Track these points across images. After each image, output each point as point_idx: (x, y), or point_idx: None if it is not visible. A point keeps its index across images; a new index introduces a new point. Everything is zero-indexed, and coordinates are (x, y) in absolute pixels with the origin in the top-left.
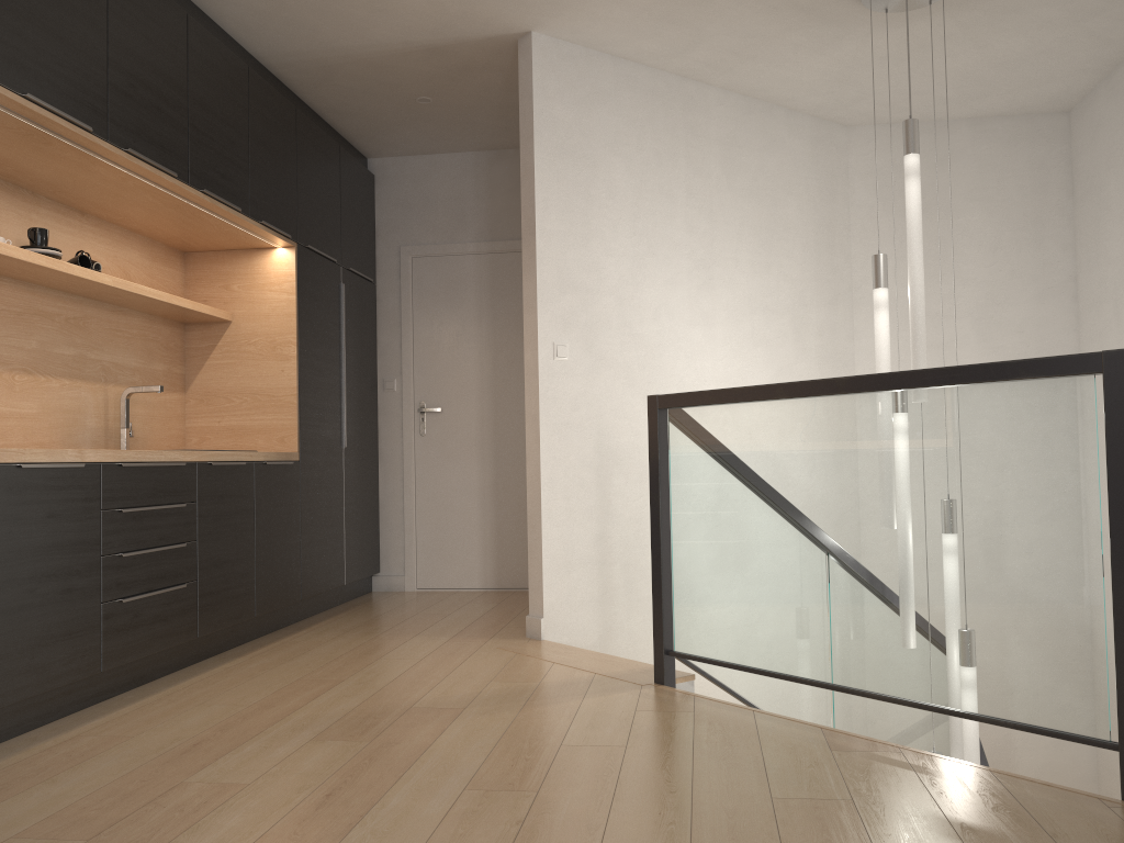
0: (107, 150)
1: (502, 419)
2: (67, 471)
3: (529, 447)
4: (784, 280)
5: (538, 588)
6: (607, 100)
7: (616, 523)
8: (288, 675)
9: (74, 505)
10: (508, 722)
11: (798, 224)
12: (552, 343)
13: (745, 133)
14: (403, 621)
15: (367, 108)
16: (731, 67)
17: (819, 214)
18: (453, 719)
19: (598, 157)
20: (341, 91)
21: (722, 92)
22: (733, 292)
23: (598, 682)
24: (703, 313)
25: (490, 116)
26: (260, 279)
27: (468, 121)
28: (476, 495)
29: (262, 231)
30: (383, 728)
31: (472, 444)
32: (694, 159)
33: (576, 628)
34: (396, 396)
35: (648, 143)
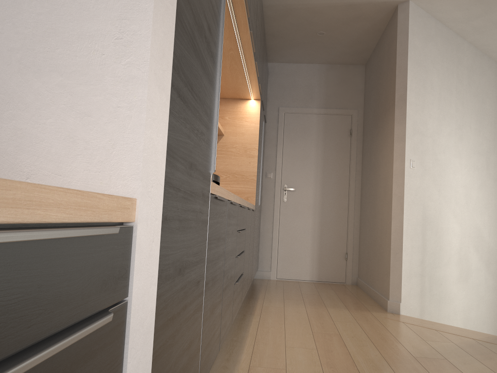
0: (246, 30)
1: (325, 197)
2: (234, 207)
3: (394, 212)
4: (484, 139)
5: (397, 287)
6: (432, 40)
7: (427, 254)
8: (301, 329)
9: (234, 227)
10: (492, 371)
11: (489, 113)
12: (409, 159)
13: (475, 65)
14: (303, 297)
15: (289, 35)
16: (484, 31)
17: (495, 109)
18: (455, 367)
19: (428, 68)
20: (285, 24)
21: (468, 44)
22: (468, 142)
23: (485, 344)
24: (458, 151)
25: (344, 46)
26: (240, 114)
27: (331, 47)
28: (310, 233)
29: (257, 89)
30: (426, 371)
31: (309, 207)
32: (458, 75)
33: (412, 308)
34: (272, 181)
35: (444, 64)
